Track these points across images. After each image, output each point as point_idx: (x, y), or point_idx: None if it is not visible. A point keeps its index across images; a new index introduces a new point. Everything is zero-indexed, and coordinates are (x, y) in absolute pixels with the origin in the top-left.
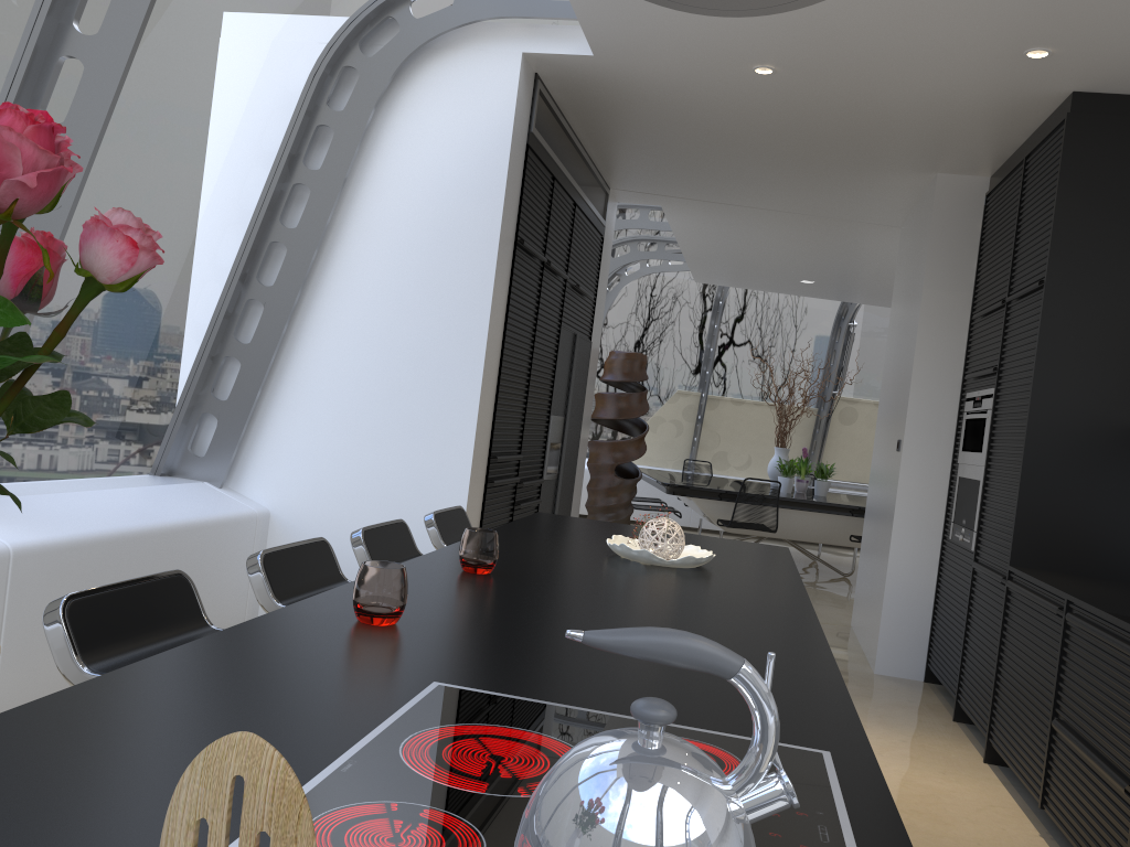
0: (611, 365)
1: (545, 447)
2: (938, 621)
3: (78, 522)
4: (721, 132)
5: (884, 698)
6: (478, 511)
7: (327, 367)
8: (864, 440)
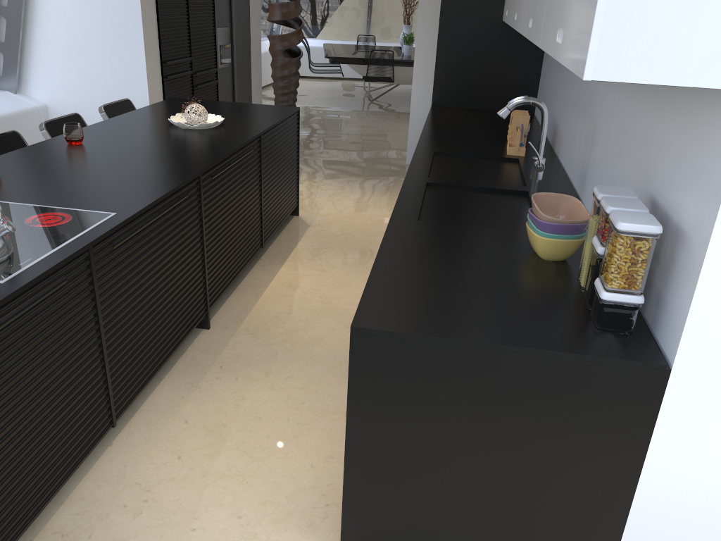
0: None
1: (215, 48)
2: None
3: None
4: None
5: (398, 177)
6: (160, 95)
7: (55, 17)
8: None
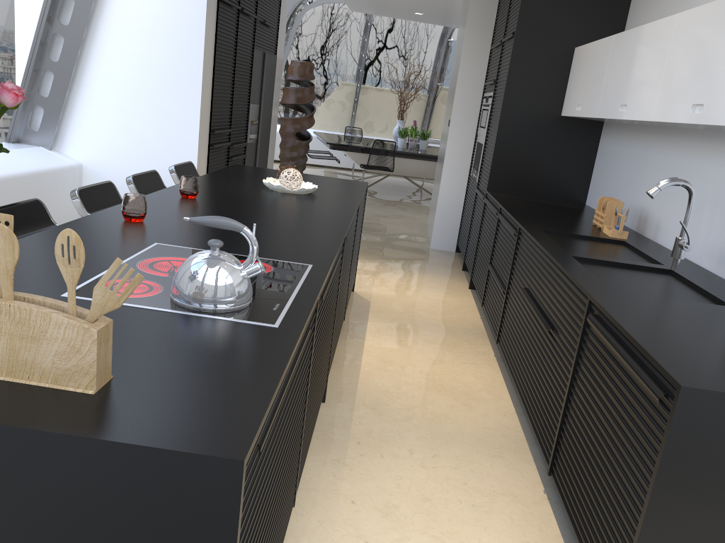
0: (292, 70)
1: (247, 123)
2: (463, 220)
3: None
4: None
5: (430, 260)
6: (205, 163)
7: (108, 77)
8: None
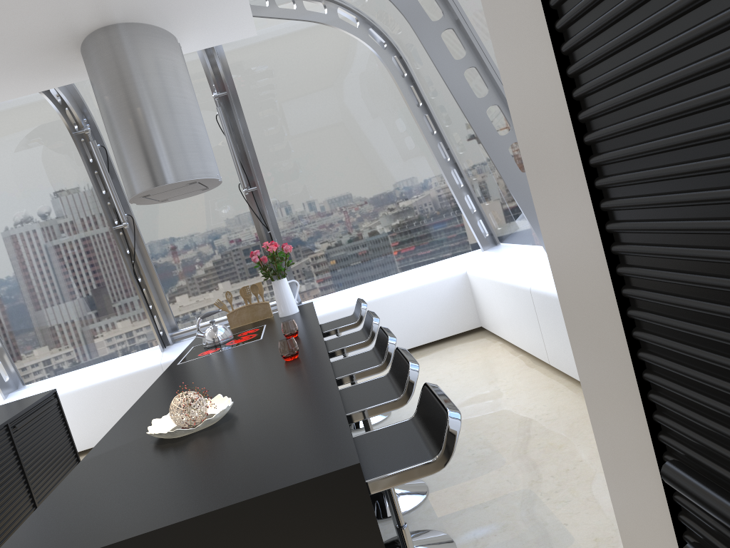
0: None
1: None
2: None
3: None
4: None
5: None
6: None
7: None
8: None
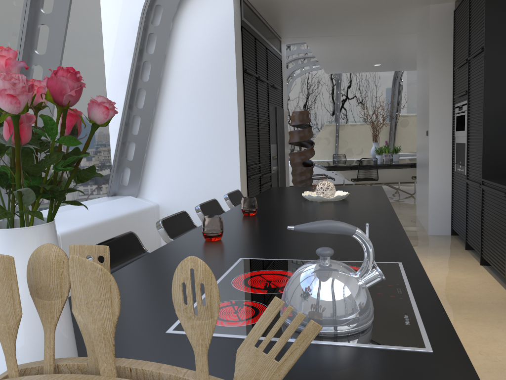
0: (294, 118)
1: (270, 158)
2: (454, 208)
3: (83, 220)
4: (327, 4)
5: (433, 244)
6: (245, 190)
7: (171, 139)
8: (413, 133)
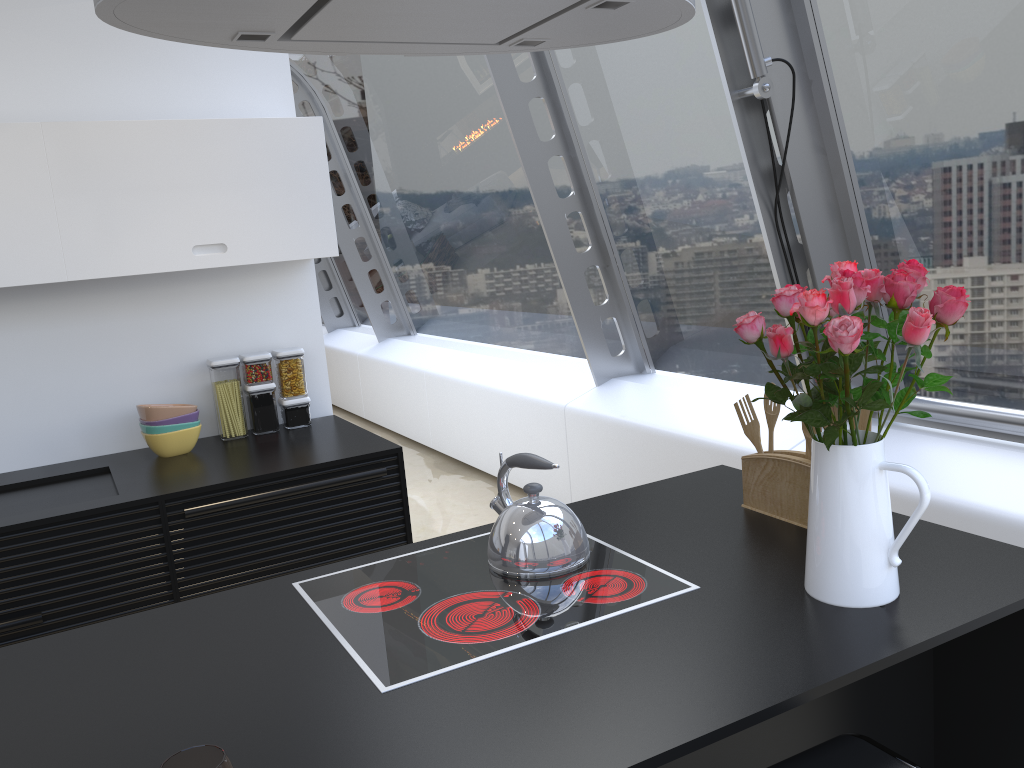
0: None
1: None
2: None
3: None
4: None
5: None
6: None
7: None
8: None
